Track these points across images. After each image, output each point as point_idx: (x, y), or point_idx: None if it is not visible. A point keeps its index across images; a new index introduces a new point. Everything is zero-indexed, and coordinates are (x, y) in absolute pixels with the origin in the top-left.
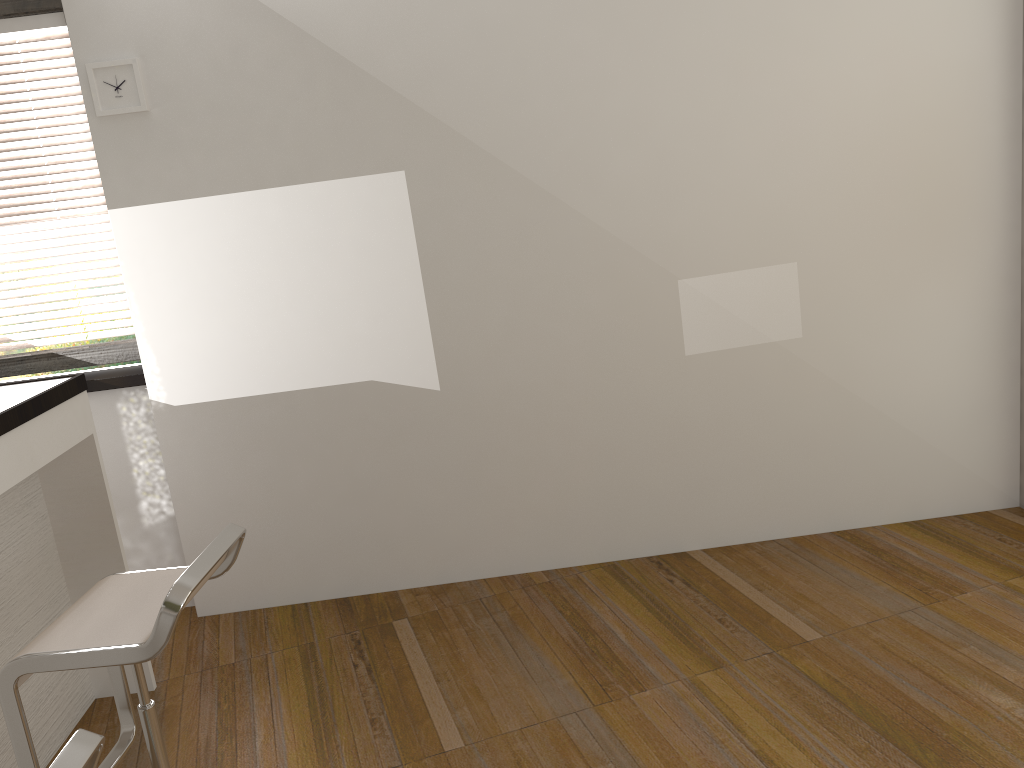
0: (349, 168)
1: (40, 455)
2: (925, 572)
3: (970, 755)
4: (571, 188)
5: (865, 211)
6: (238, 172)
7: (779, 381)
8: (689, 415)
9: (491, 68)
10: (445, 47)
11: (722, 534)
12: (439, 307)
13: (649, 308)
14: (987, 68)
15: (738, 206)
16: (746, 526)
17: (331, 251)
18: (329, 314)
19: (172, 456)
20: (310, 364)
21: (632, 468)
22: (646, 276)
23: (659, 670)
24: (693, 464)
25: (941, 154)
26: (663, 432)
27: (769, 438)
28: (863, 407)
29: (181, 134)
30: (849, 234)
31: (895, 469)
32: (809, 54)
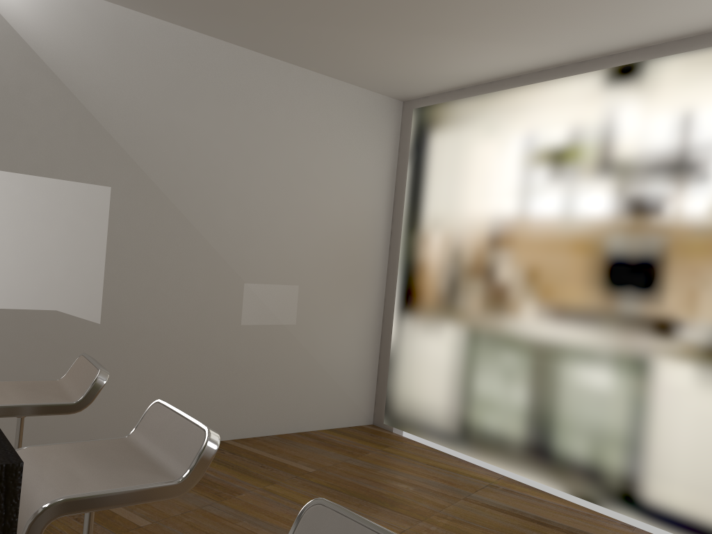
0: (77, 176)
1: None
2: (347, 446)
3: (401, 502)
4: (201, 222)
5: (329, 267)
6: (1, 157)
7: (282, 346)
8: (237, 359)
9: (173, 147)
10: (151, 128)
11: (242, 431)
12: (112, 272)
13: (228, 295)
14: (380, 216)
15: (278, 251)
16: (255, 427)
17: (51, 222)
18: (38, 262)
19: None
20: (15, 292)
21: (202, 387)
22: (229, 277)
23: (243, 486)
24: (234, 387)
25: (360, 248)
26: (222, 367)
27: (273, 377)
28: (317, 365)
29: None
30: (322, 276)
31: (326, 400)
32: (317, 188)
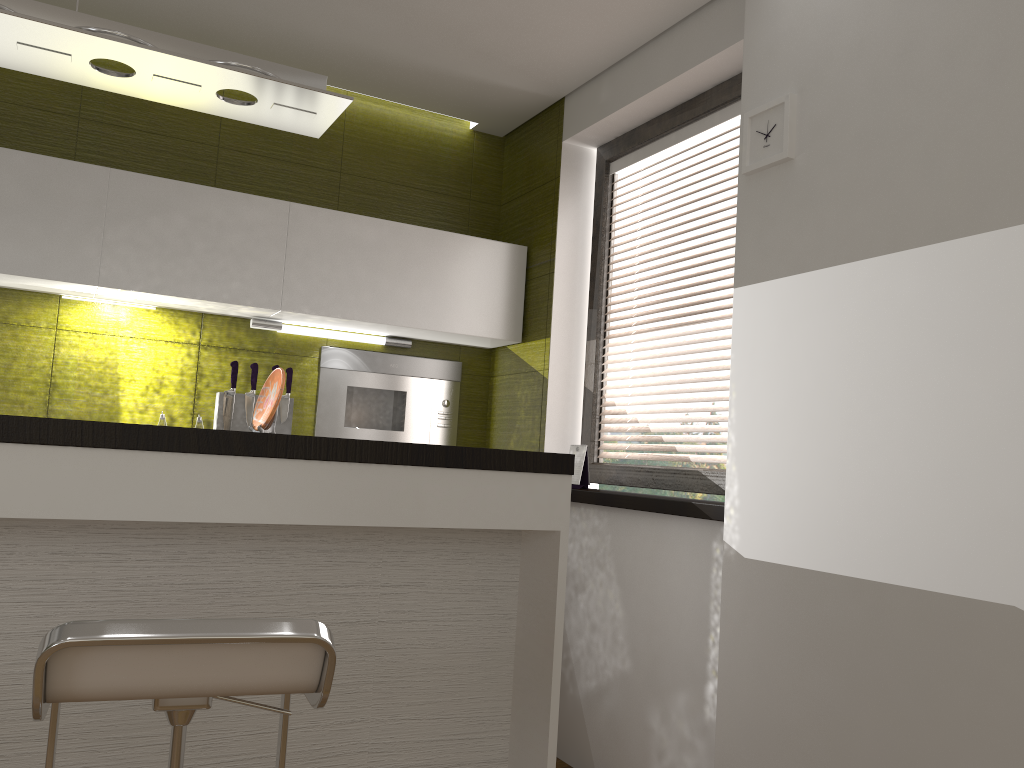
0: None
1: (434, 513)
2: None
3: None
4: None
5: None
6: (874, 228)
7: None
8: None
9: None
10: None
11: None
12: None
13: None
14: None
15: None
16: None
17: (983, 352)
18: (961, 464)
19: (728, 627)
20: (916, 545)
21: None
22: None
23: None
24: None
25: None
26: None
27: None
28: None
29: (819, 183)
30: None
31: None
32: None
